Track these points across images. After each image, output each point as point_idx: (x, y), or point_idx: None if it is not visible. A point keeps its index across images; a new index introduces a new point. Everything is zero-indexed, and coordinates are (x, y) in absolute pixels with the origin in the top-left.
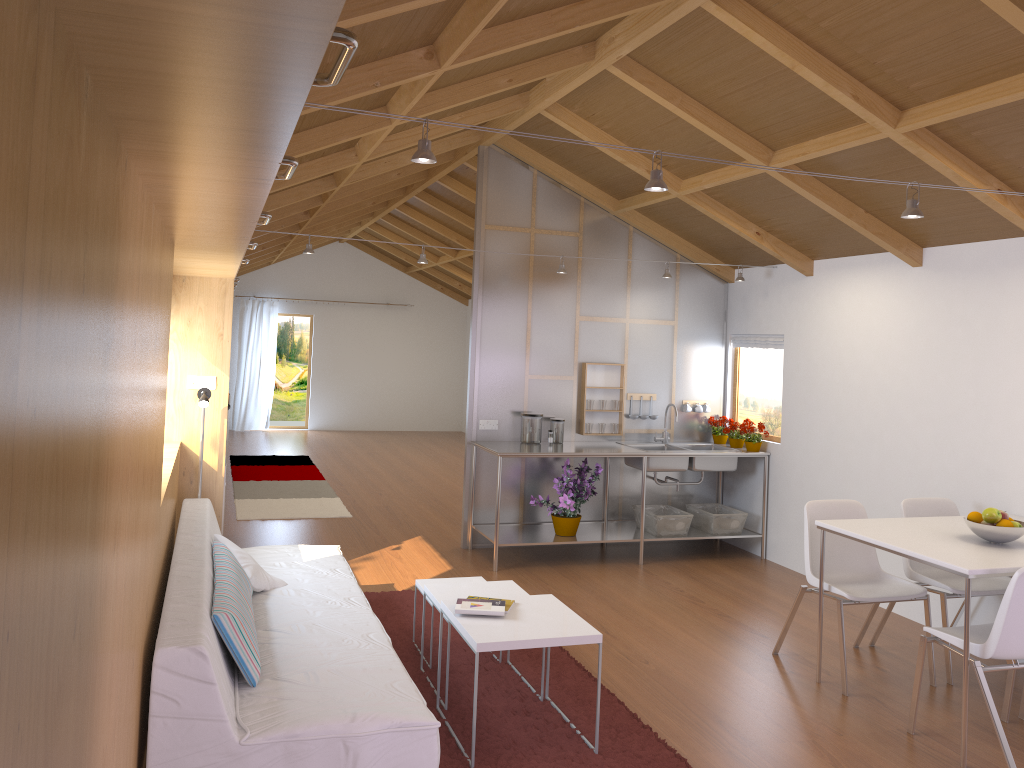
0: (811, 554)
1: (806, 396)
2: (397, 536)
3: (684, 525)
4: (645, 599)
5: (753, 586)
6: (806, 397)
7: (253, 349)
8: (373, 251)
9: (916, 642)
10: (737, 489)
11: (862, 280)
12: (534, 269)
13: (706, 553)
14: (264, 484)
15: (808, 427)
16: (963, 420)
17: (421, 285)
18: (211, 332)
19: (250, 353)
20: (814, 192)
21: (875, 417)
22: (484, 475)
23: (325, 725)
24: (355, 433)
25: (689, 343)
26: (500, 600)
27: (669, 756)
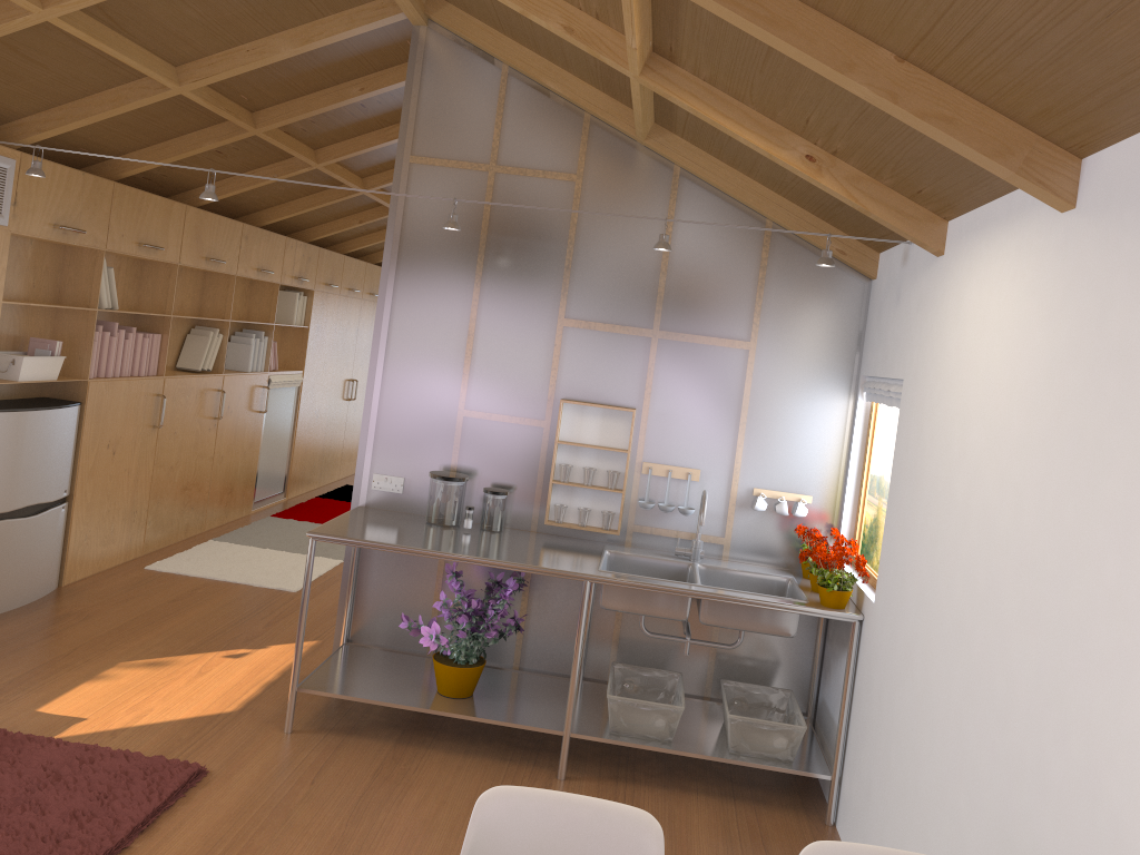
0: None
1: (907, 512)
2: (284, 635)
3: (665, 723)
4: None
5: None
6: (907, 514)
7: None
8: None
9: None
10: (832, 672)
11: (994, 256)
12: (489, 233)
13: (731, 783)
14: (295, 526)
15: (901, 579)
16: (1089, 645)
17: None
18: None
19: None
20: (744, 8)
21: (970, 586)
22: (374, 565)
23: None
24: None
25: (777, 385)
26: None
27: None
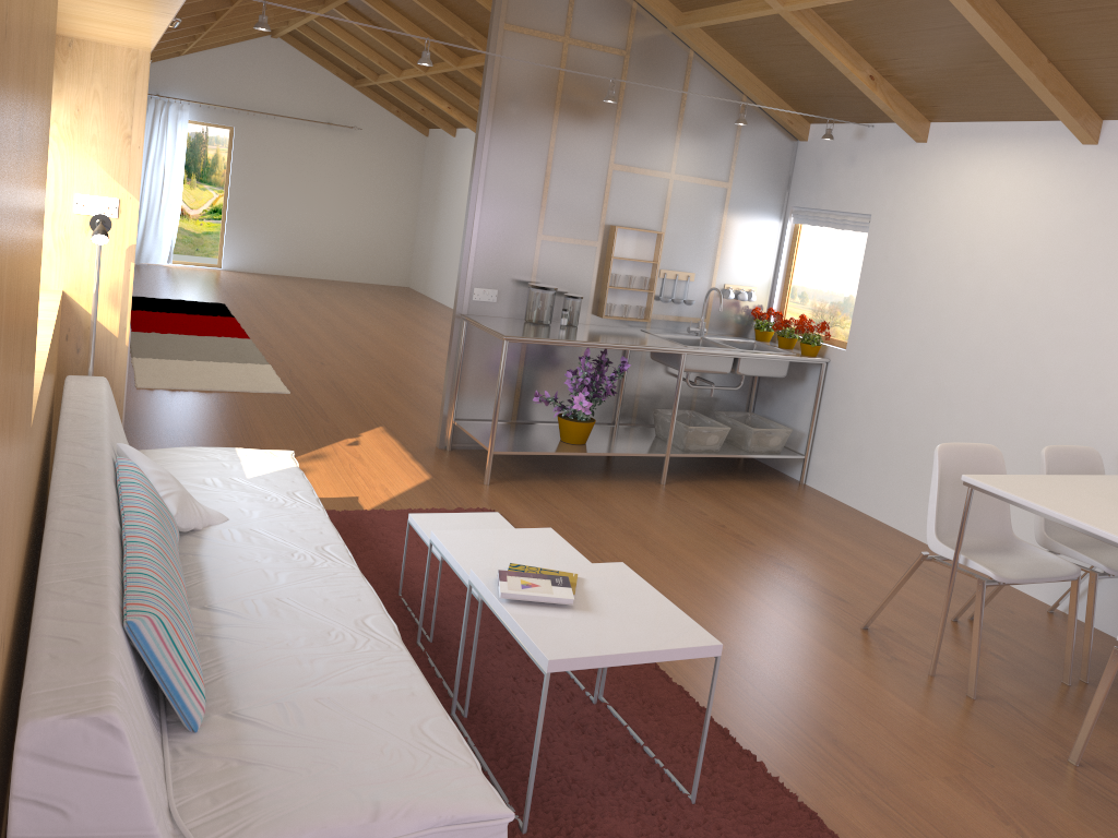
0: (937, 513)
1: (892, 296)
2: (352, 425)
3: (718, 440)
4: (682, 537)
5: (804, 523)
6: (892, 297)
7: (154, 163)
8: (314, 54)
9: (1019, 615)
10: (776, 398)
11: (1001, 155)
12: (563, 94)
13: (735, 472)
14: (170, 339)
15: (889, 334)
16: None
17: (372, 105)
18: (113, 131)
19: (150, 168)
20: (994, 24)
21: (990, 332)
22: (474, 359)
23: (329, 829)
24: (280, 279)
25: (742, 213)
26: (561, 576)
27: (792, 808)
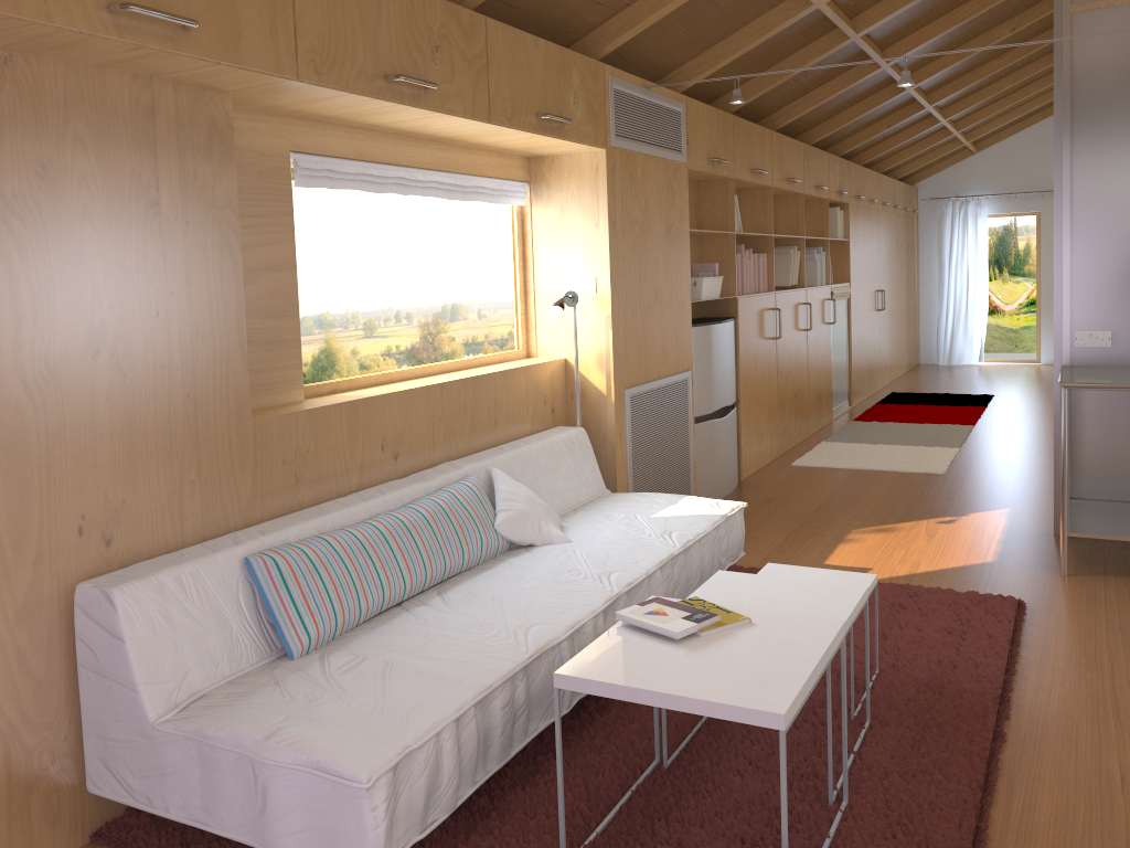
0: None
1: None
2: (972, 505)
3: None
4: None
5: None
6: None
7: (957, 263)
8: None
9: None
10: None
11: None
12: None
13: None
14: (884, 426)
15: None
16: None
17: None
18: (585, 222)
19: (953, 268)
20: None
21: None
22: (1088, 421)
23: (236, 734)
24: None
25: None
26: (711, 613)
27: None
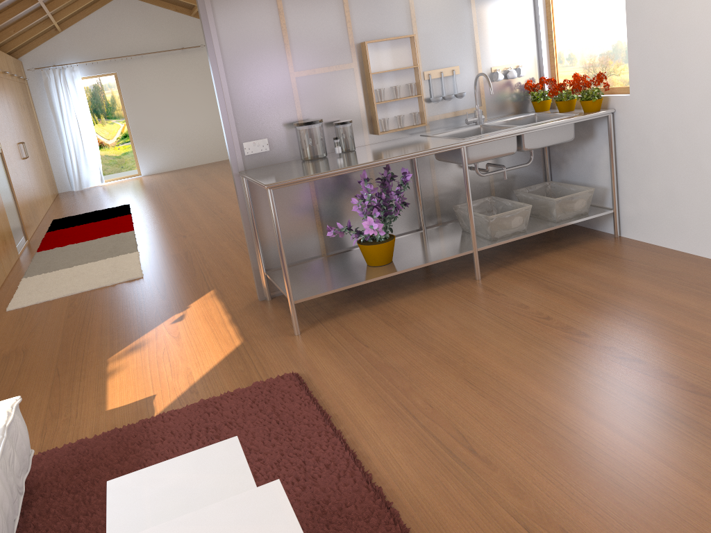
0: None
1: (668, 21)
2: (185, 297)
3: (522, 220)
4: (505, 348)
5: (634, 287)
6: (668, 23)
7: (68, 115)
8: (155, 0)
9: None
10: (570, 160)
11: None
12: None
13: (548, 243)
14: (67, 250)
15: (675, 63)
16: None
17: None
18: None
19: (66, 119)
20: None
21: None
22: (266, 210)
23: None
24: (183, 171)
25: None
26: None
27: None
